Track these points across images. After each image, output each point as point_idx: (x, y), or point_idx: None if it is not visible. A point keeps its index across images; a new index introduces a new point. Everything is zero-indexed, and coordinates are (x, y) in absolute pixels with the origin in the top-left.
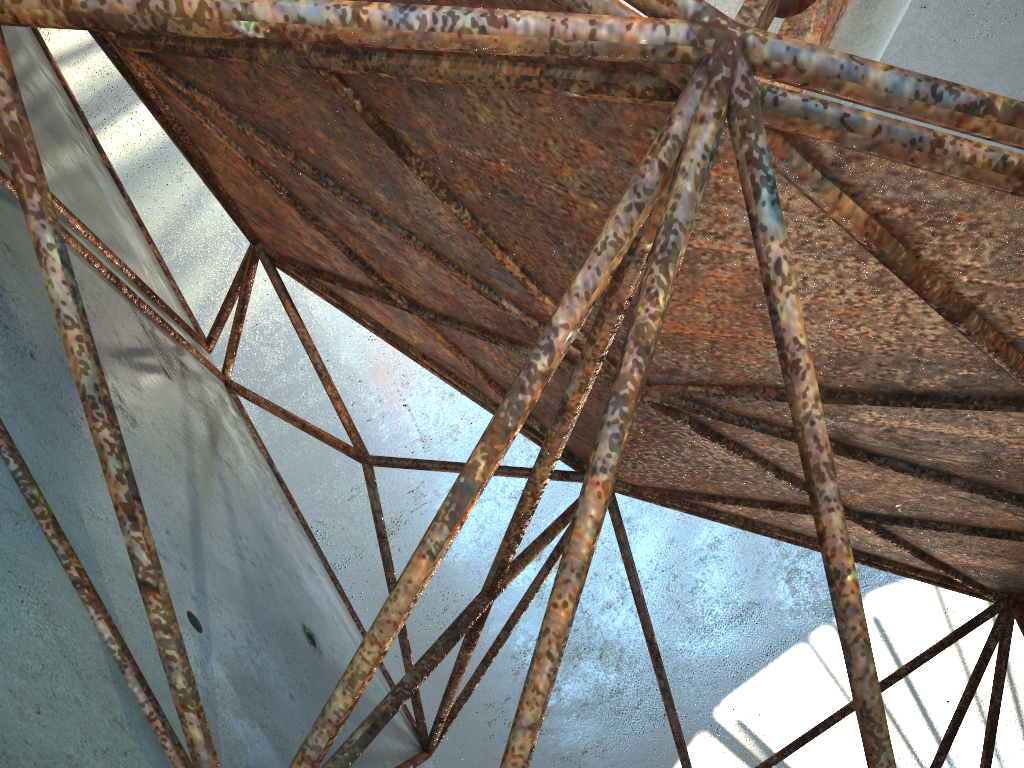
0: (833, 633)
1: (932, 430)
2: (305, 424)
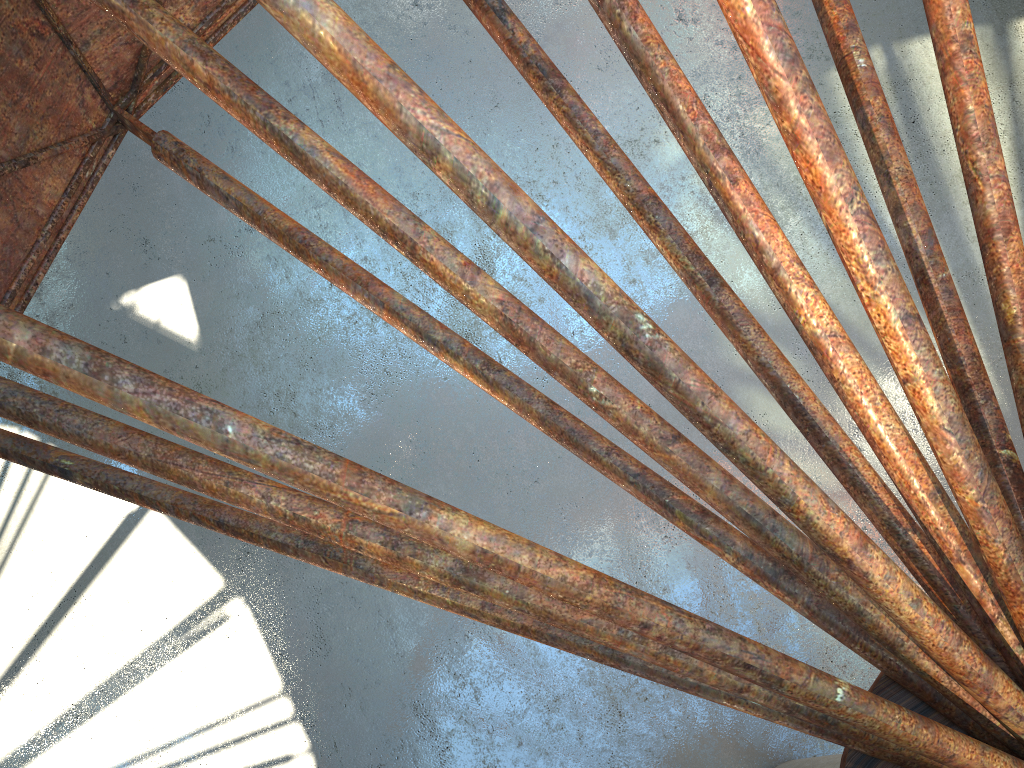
0: (285, 717)
1: None
2: None
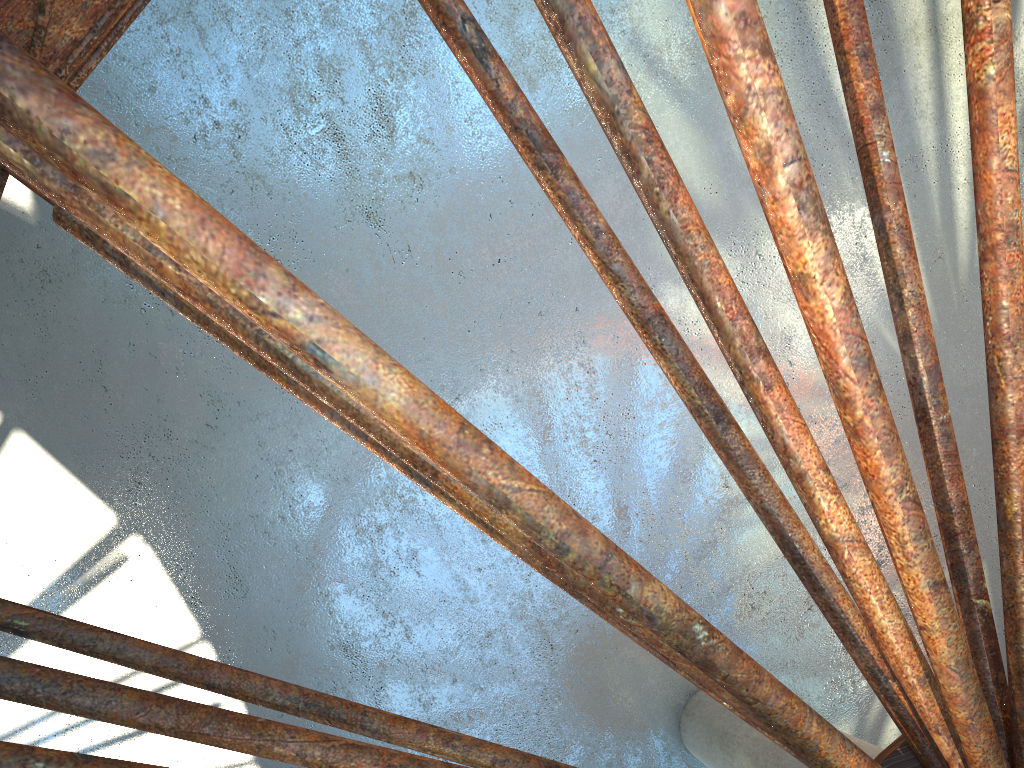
0: None
1: None
2: None
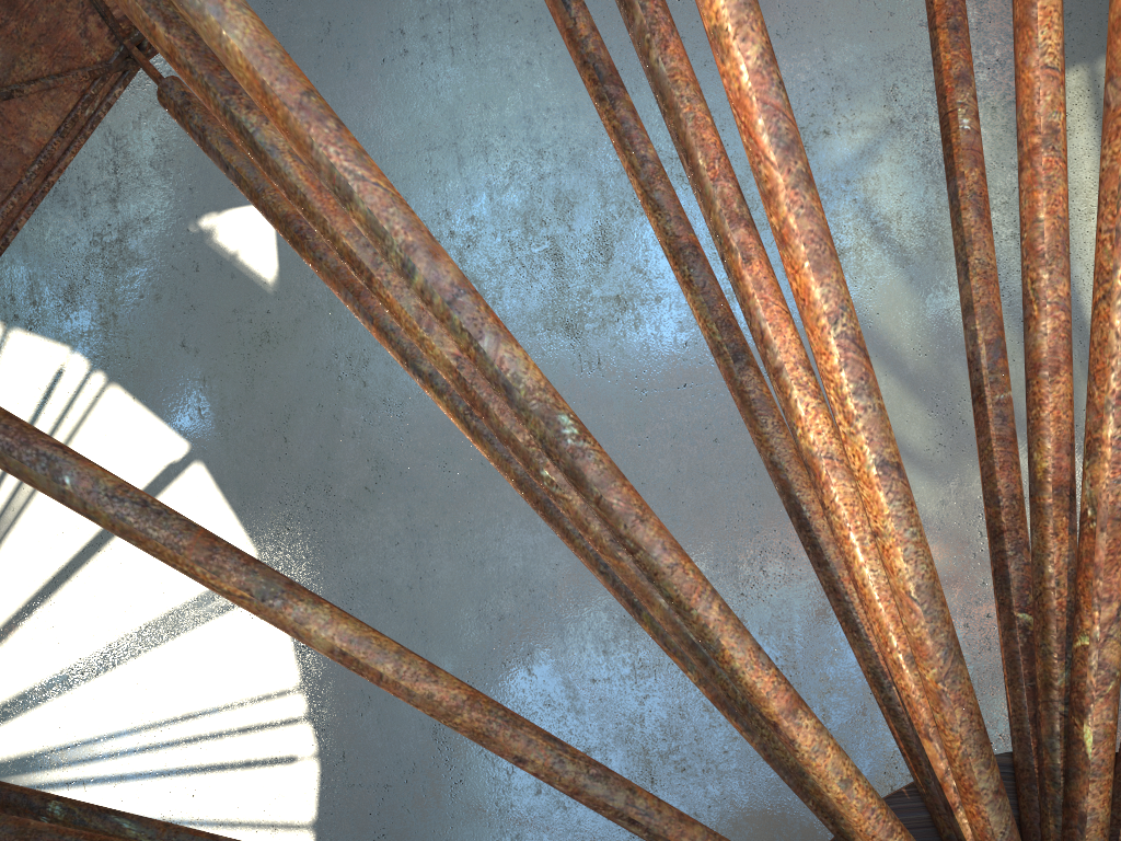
0: (296, 715)
1: None
2: None
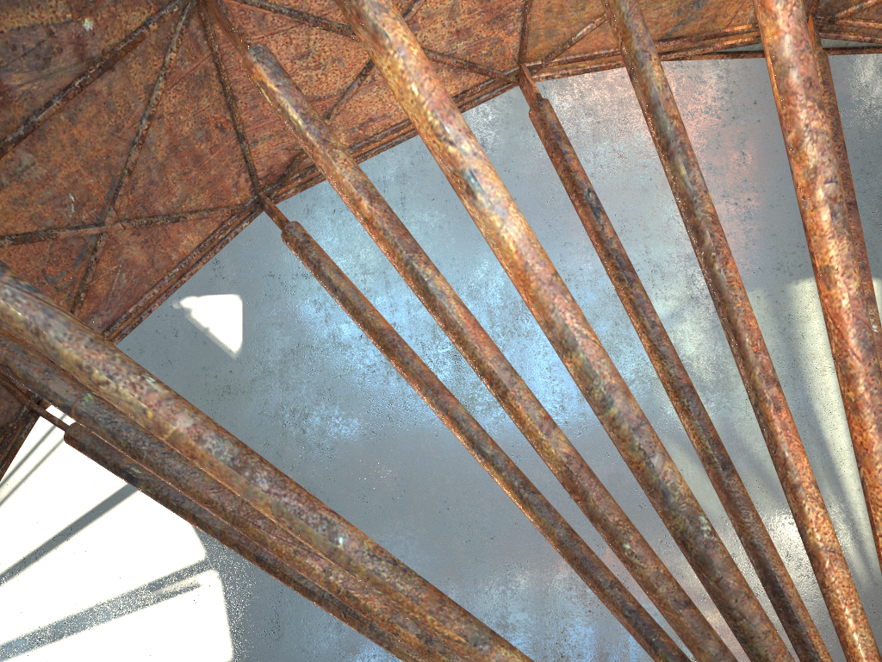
0: None
1: (23, 25)
2: None
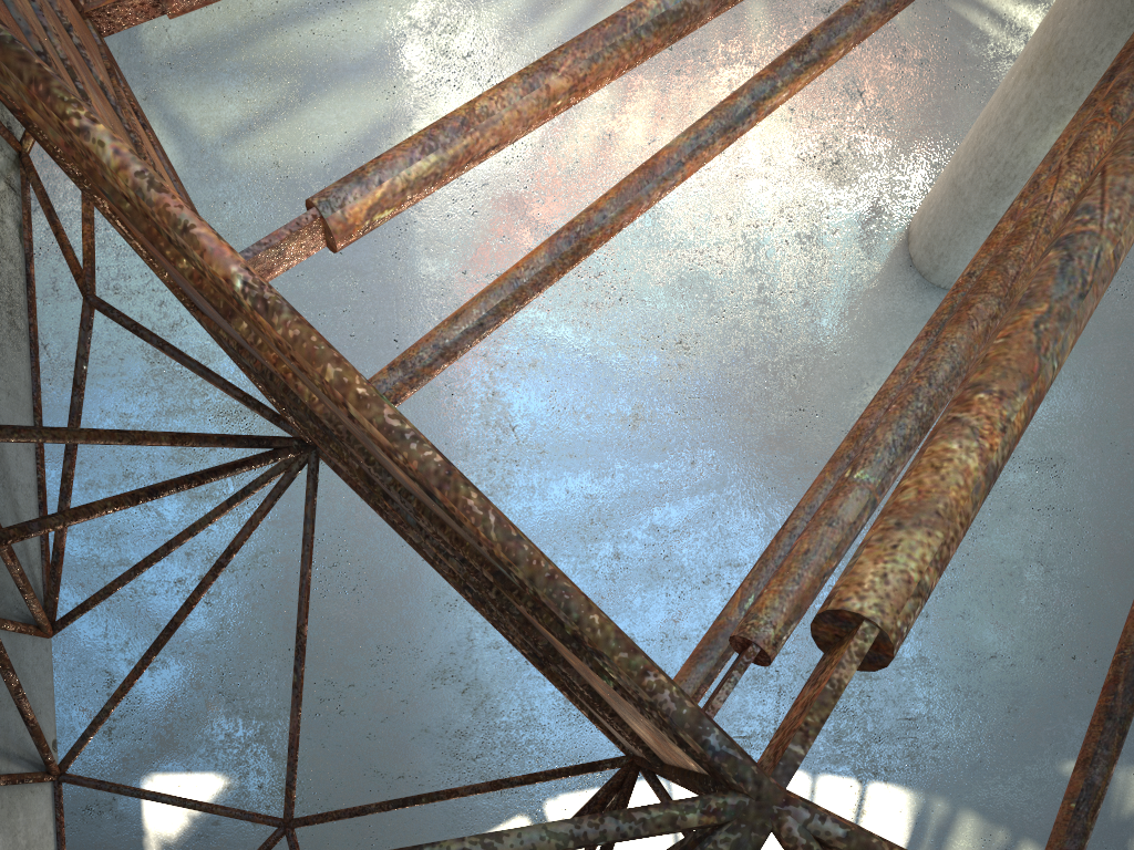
0: None
1: None
2: (59, 233)
